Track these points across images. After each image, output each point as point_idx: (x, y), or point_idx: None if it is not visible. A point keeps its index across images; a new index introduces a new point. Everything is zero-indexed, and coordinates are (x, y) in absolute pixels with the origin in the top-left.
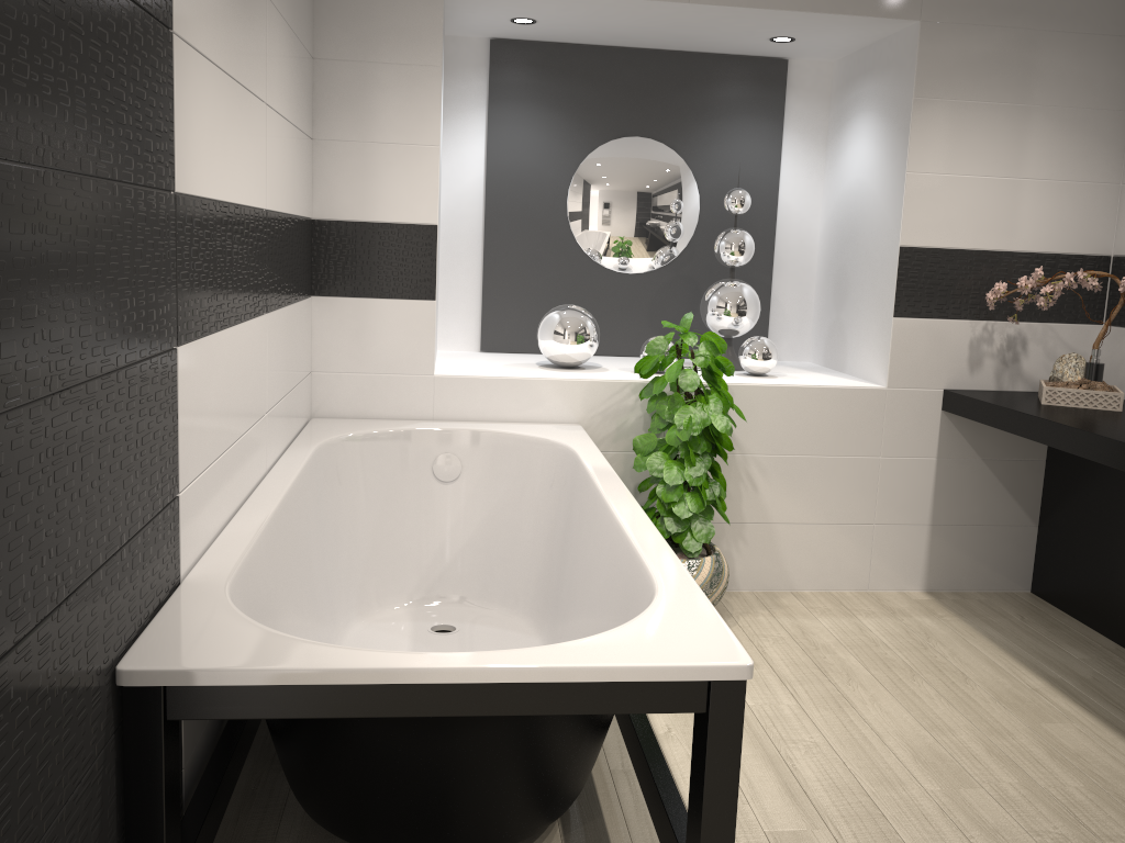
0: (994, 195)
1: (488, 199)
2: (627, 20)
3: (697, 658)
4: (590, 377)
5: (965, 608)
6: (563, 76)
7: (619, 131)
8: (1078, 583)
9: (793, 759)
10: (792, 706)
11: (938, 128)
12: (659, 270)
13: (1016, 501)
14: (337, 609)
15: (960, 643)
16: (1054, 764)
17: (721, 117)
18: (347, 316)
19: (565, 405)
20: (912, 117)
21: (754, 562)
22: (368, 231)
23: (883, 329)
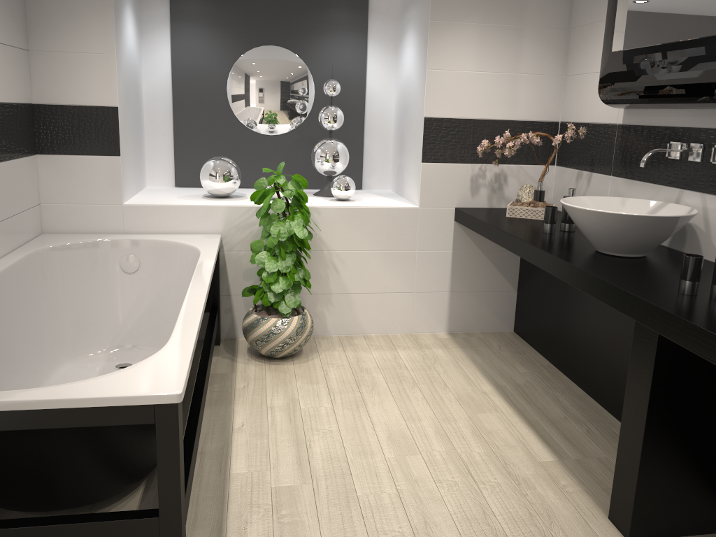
0: (484, 84)
1: (174, 87)
2: None
3: (146, 390)
4: (228, 203)
5: (467, 343)
6: (219, 5)
7: (259, 41)
8: (534, 326)
9: (312, 441)
10: (328, 408)
11: (446, 41)
12: (290, 132)
13: (503, 276)
14: (50, 356)
15: (453, 365)
16: (472, 438)
17: (326, 32)
18: (61, 167)
19: (211, 222)
20: (429, 34)
21: (339, 318)
22: (71, 111)
23: (418, 170)
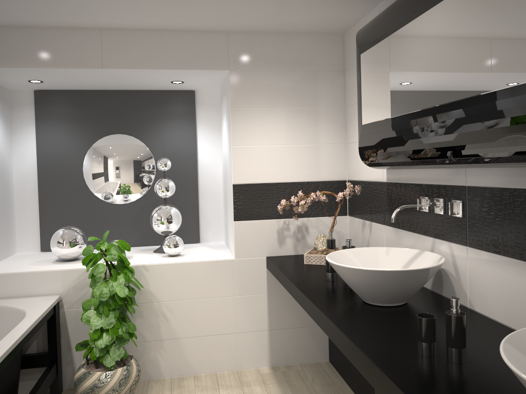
0: (280, 154)
1: (39, 171)
2: (86, 78)
3: None
4: (69, 267)
5: (285, 377)
6: (75, 106)
7: (108, 131)
8: (341, 357)
9: None
10: None
11: (245, 123)
12: (137, 201)
13: None
14: None
15: None
16: None
17: (162, 121)
18: None
19: (52, 285)
20: (231, 118)
21: (171, 361)
22: None
23: (232, 227)
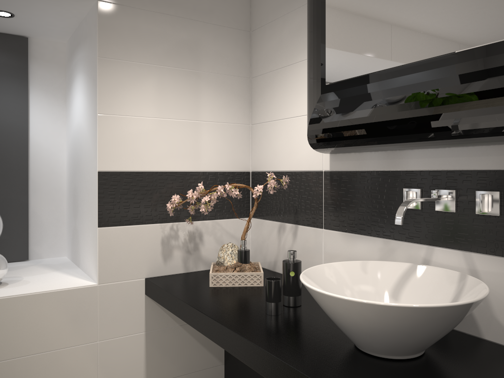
0: (168, 132)
1: None
2: None
3: None
4: None
5: None
6: None
7: None
8: None
9: None
10: None
11: (121, 82)
12: None
13: (208, 349)
14: None
15: None
16: None
17: None
18: None
19: None
20: (98, 72)
21: None
22: None
23: (94, 237)
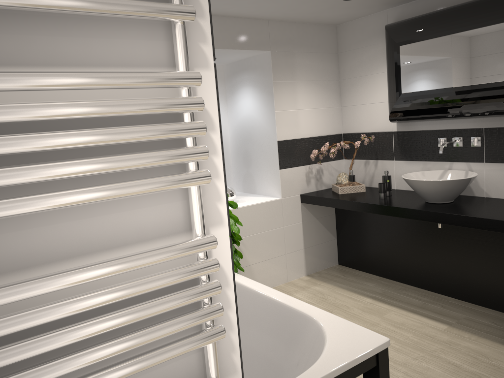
0: (304, 116)
1: None
2: None
3: (371, 344)
4: None
5: (324, 278)
6: None
7: None
8: (358, 257)
9: None
10: None
11: (283, 92)
12: None
13: (329, 231)
14: None
15: (334, 293)
16: (399, 330)
17: None
18: None
19: None
20: (273, 89)
21: None
22: None
23: (275, 175)
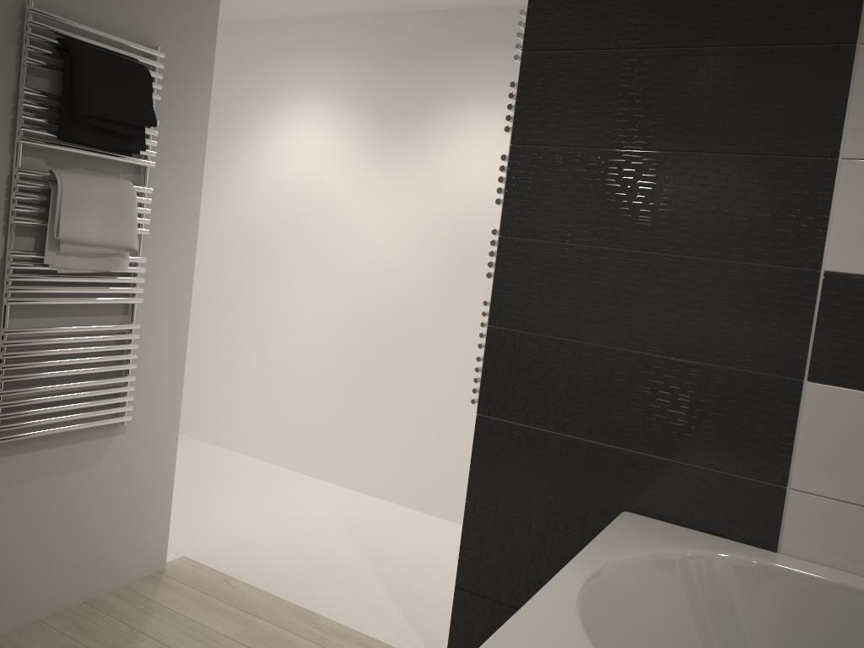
0: None
1: None
2: None
3: (499, 644)
4: None
5: None
6: None
7: None
8: None
9: None
10: None
11: None
12: None
13: None
14: None
15: None
16: None
17: None
18: None
19: None
20: None
21: None
22: None
23: None
